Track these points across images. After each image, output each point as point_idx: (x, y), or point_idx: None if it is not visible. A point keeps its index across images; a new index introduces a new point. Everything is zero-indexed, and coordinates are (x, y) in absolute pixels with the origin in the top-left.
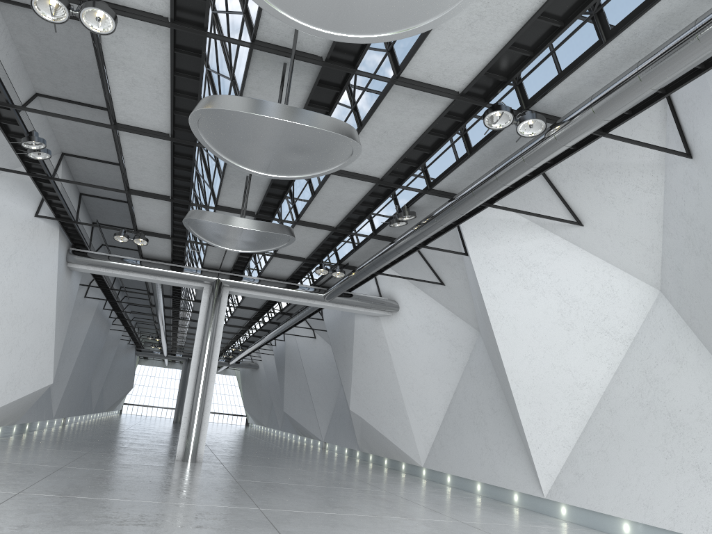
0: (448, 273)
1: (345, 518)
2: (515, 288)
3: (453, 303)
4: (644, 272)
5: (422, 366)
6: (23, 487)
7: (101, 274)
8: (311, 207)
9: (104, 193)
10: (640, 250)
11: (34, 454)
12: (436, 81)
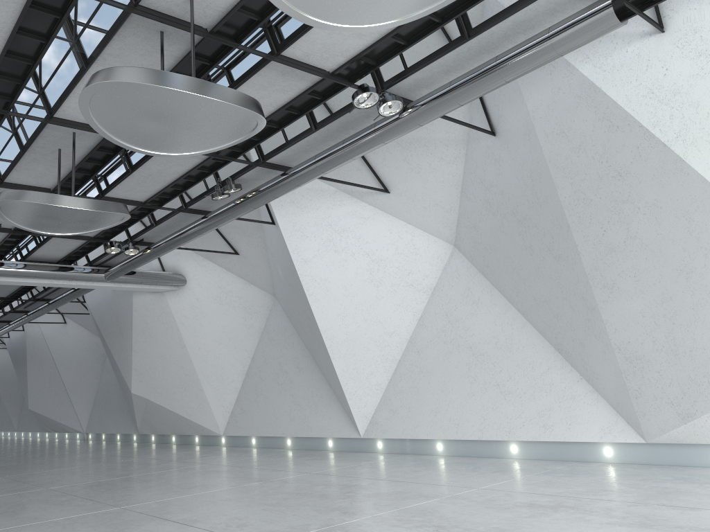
0: (244, 243)
1: (214, 495)
2: (326, 252)
3: (248, 271)
4: (441, 231)
5: (216, 337)
6: None
7: None
8: (124, 182)
9: None
10: (440, 212)
11: None
12: (312, 60)
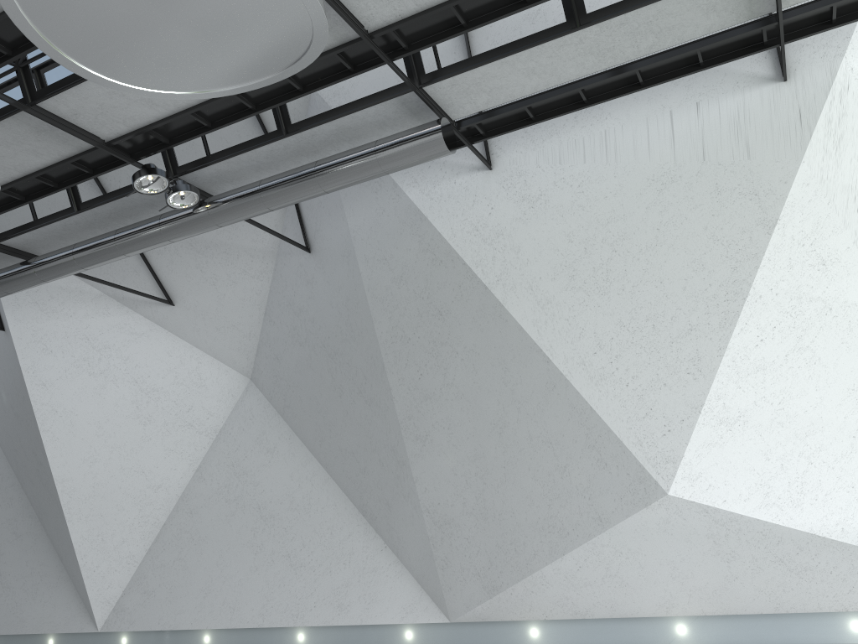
0: None
1: None
2: (77, 374)
3: None
4: (236, 359)
5: None
6: None
7: None
8: None
9: None
10: (237, 336)
11: None
12: (82, 121)
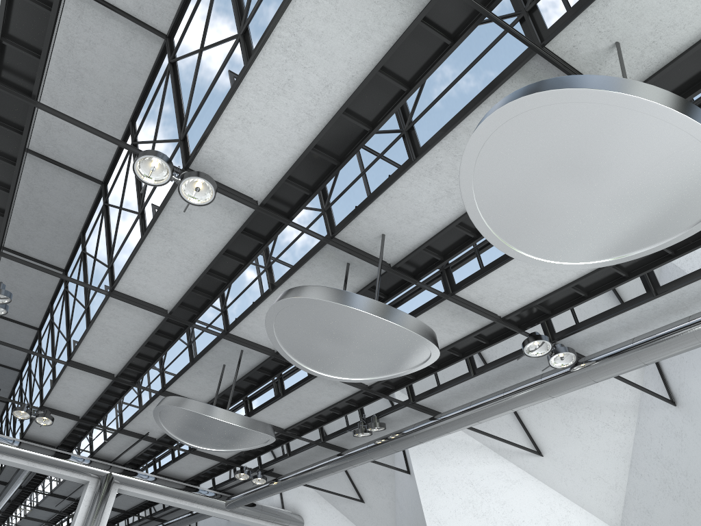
0: (371, 489)
1: None
2: (464, 514)
3: (370, 523)
4: (603, 510)
5: None
6: None
7: None
8: (272, 405)
9: None
10: (602, 487)
11: None
12: (485, 303)
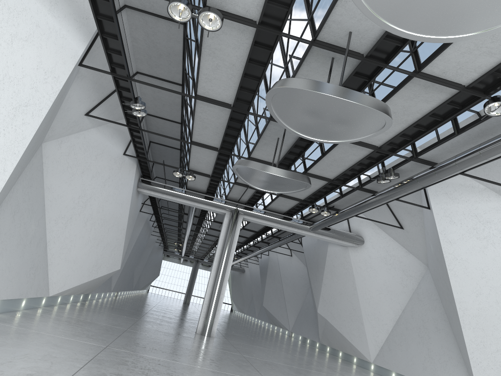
0: (407, 220)
1: None
2: (469, 238)
3: (408, 243)
4: None
5: (378, 287)
6: (108, 342)
7: (158, 197)
8: (319, 163)
9: (165, 142)
10: None
11: (106, 317)
12: (448, 76)
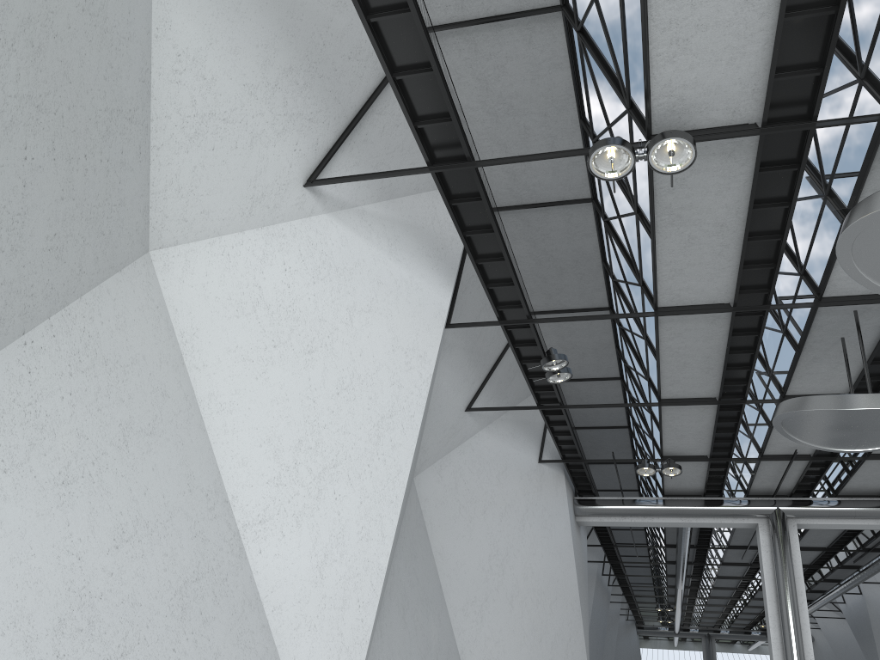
0: None
1: None
2: None
3: None
4: None
5: None
6: None
7: (617, 525)
8: None
9: (599, 421)
10: None
11: None
12: None
